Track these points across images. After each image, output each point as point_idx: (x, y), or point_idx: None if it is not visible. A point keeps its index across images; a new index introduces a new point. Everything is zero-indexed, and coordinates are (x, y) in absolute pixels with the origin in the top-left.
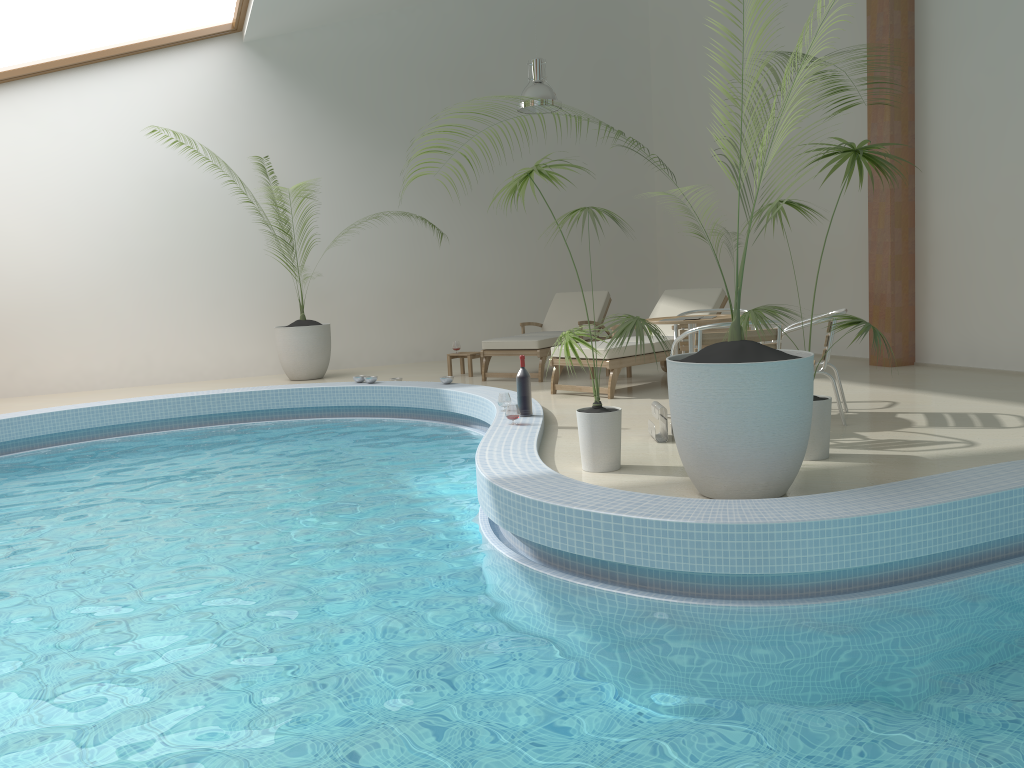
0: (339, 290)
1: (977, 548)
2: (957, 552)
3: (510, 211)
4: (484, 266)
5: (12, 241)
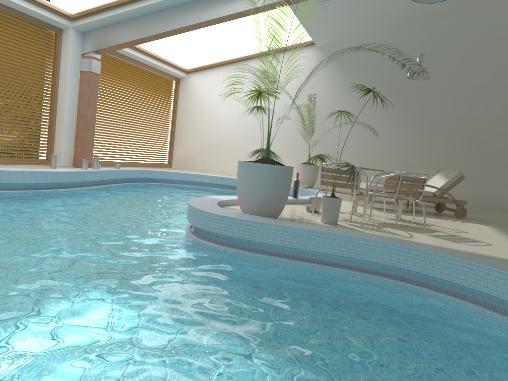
0: (336, 154)
1: (300, 253)
2: (289, 251)
3: (428, 129)
4: (408, 154)
5: (224, 118)
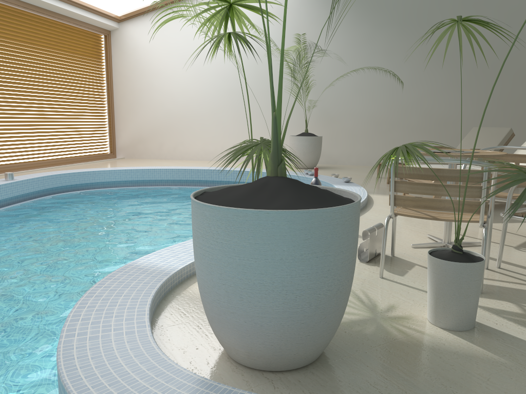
0: (341, 116)
1: None
2: None
3: (469, 68)
4: (443, 106)
5: (180, 82)
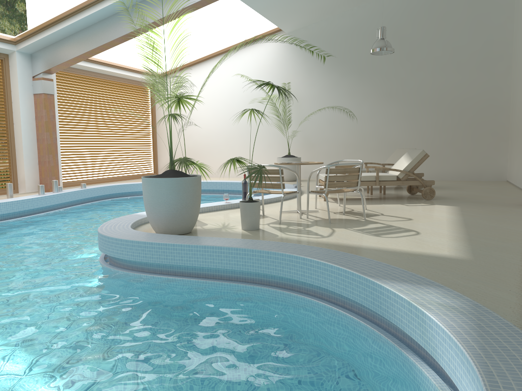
0: (319, 142)
1: (195, 270)
2: (185, 268)
3: (411, 104)
4: (393, 133)
5: (203, 119)
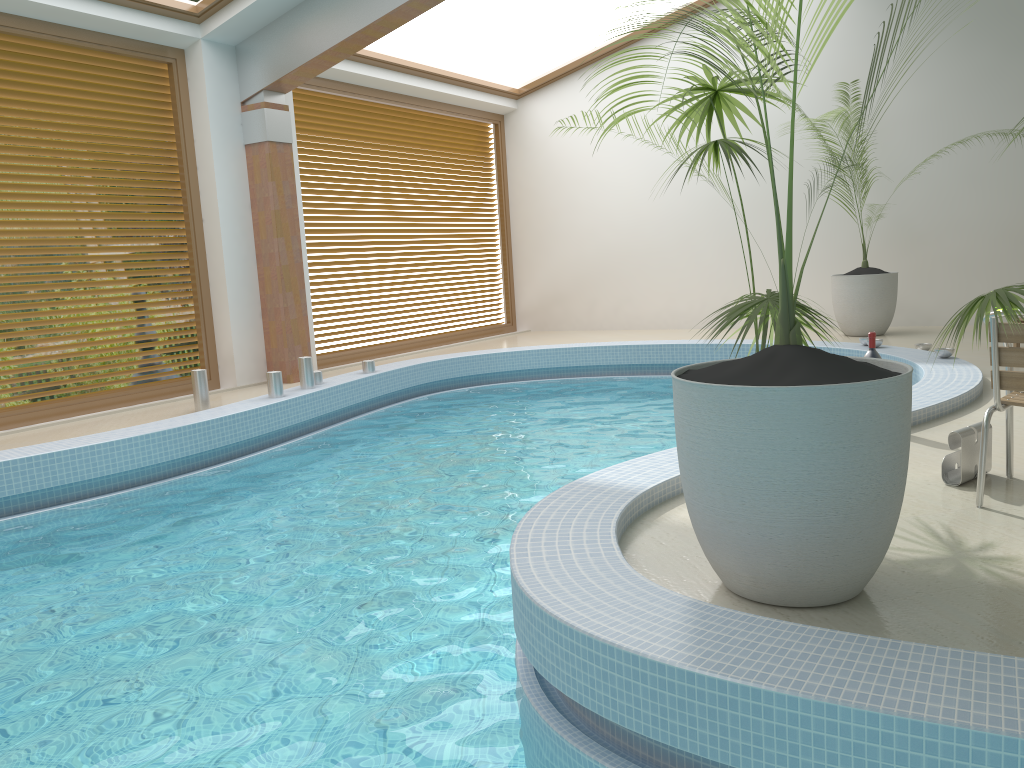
0: (938, 231)
1: None
2: None
3: None
4: None
5: (623, 191)
